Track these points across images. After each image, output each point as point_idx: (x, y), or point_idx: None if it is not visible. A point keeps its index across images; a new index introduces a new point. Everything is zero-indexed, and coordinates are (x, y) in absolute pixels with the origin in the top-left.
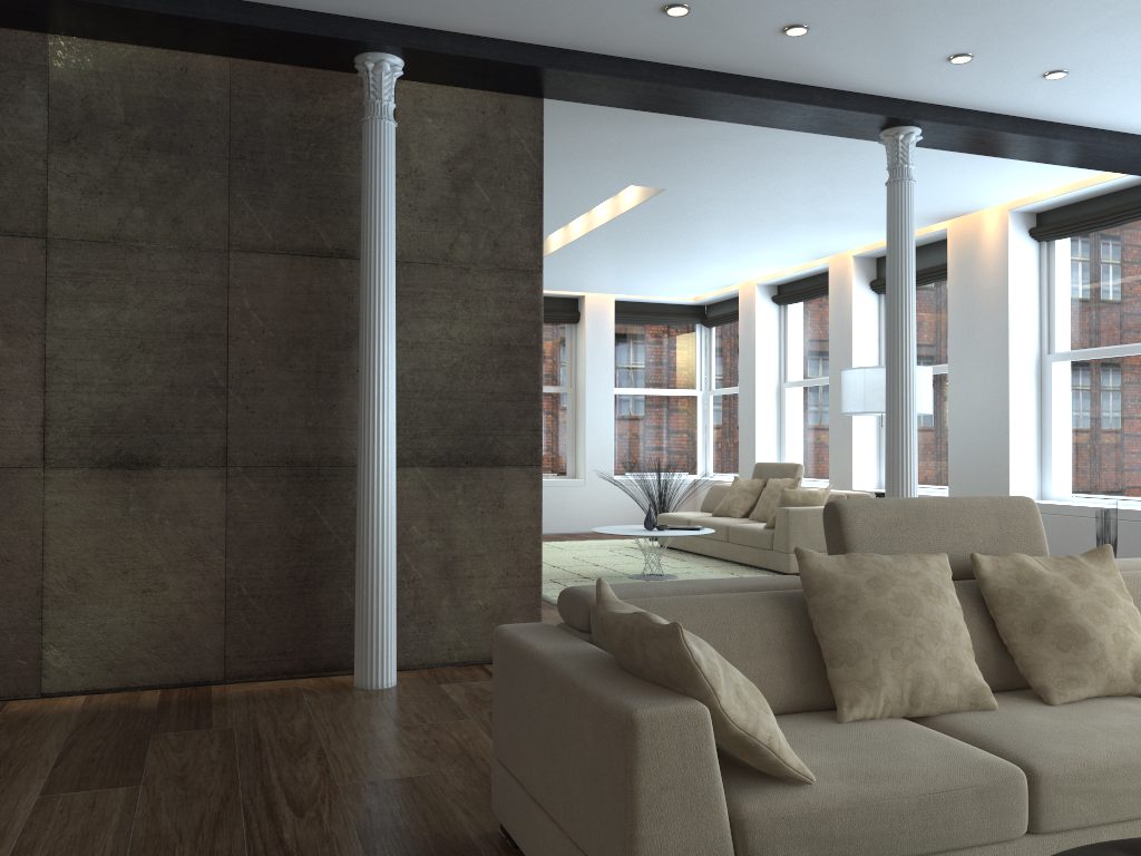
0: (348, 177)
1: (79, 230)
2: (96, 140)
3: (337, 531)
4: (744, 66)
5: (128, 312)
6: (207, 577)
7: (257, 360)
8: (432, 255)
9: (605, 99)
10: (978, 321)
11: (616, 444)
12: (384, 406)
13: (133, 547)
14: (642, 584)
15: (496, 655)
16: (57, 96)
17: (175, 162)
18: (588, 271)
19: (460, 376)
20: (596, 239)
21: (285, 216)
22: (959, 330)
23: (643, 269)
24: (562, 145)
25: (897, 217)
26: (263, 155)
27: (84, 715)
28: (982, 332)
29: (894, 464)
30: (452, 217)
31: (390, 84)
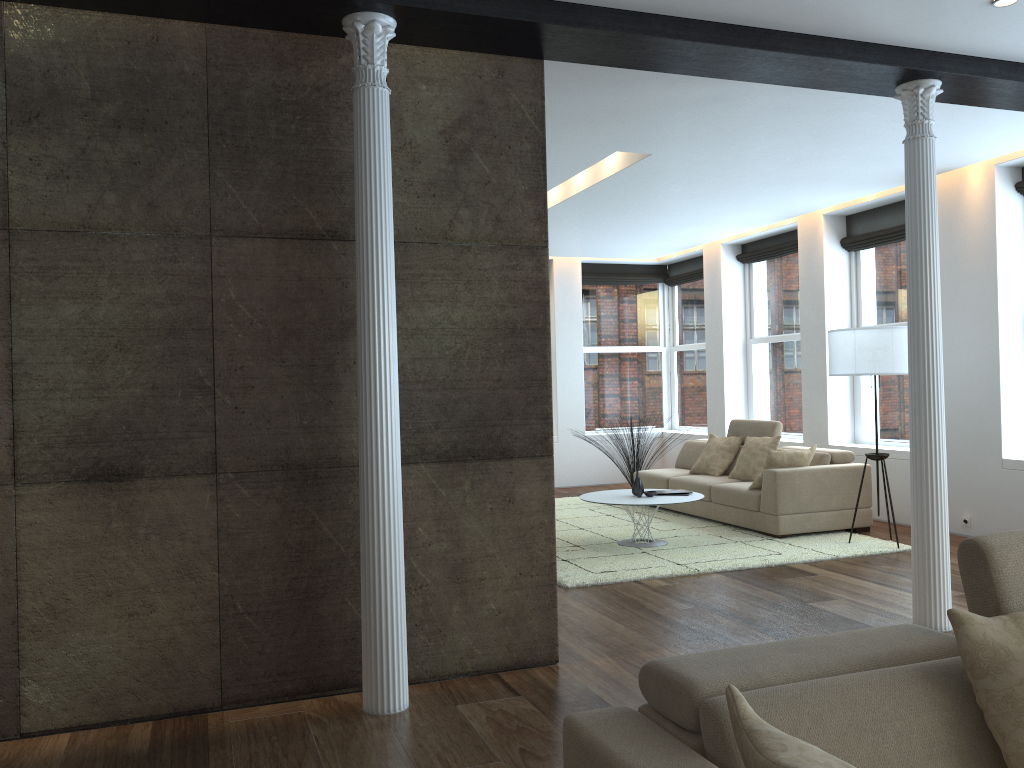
0: (337, 152)
1: (45, 219)
2: (60, 119)
3: (337, 537)
4: (765, 17)
5: (103, 308)
6: (199, 596)
7: (246, 355)
8: (431, 234)
9: (610, 59)
10: (963, 278)
11: (586, 400)
12: (387, 403)
13: (116, 567)
14: (746, 655)
15: (569, 757)
16: (15, 71)
17: (149, 140)
18: (560, 236)
19: (464, 363)
20: (572, 205)
21: (271, 197)
22: (942, 287)
23: (613, 233)
24: (552, 111)
25: (918, 177)
26: (245, 130)
27: (66, 765)
28: (967, 289)
29: (921, 439)
30: (451, 192)
31: (382, 47)
